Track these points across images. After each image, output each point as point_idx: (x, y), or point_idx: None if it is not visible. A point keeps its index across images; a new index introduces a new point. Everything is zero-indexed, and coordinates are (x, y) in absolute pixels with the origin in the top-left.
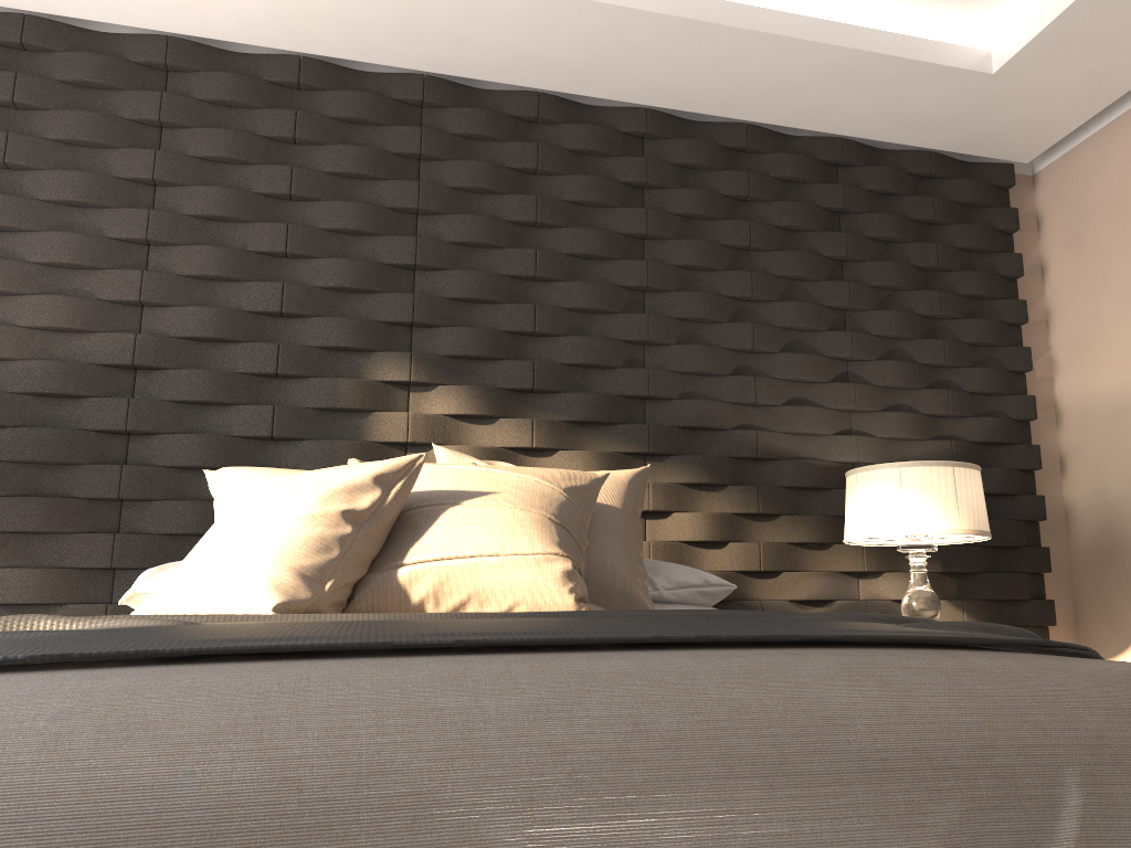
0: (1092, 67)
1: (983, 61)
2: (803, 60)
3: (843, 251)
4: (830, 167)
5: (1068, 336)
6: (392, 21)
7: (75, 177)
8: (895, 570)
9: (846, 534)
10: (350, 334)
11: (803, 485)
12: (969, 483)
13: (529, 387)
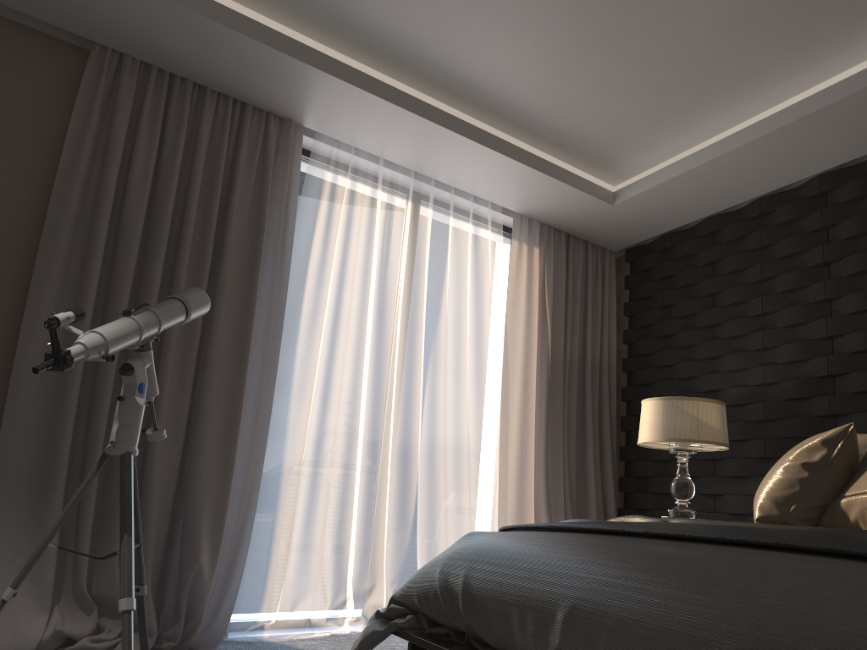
0: None
1: None
2: None
3: None
4: None
5: None
6: None
7: (789, 275)
8: None
9: None
10: None
11: None
12: None
13: None
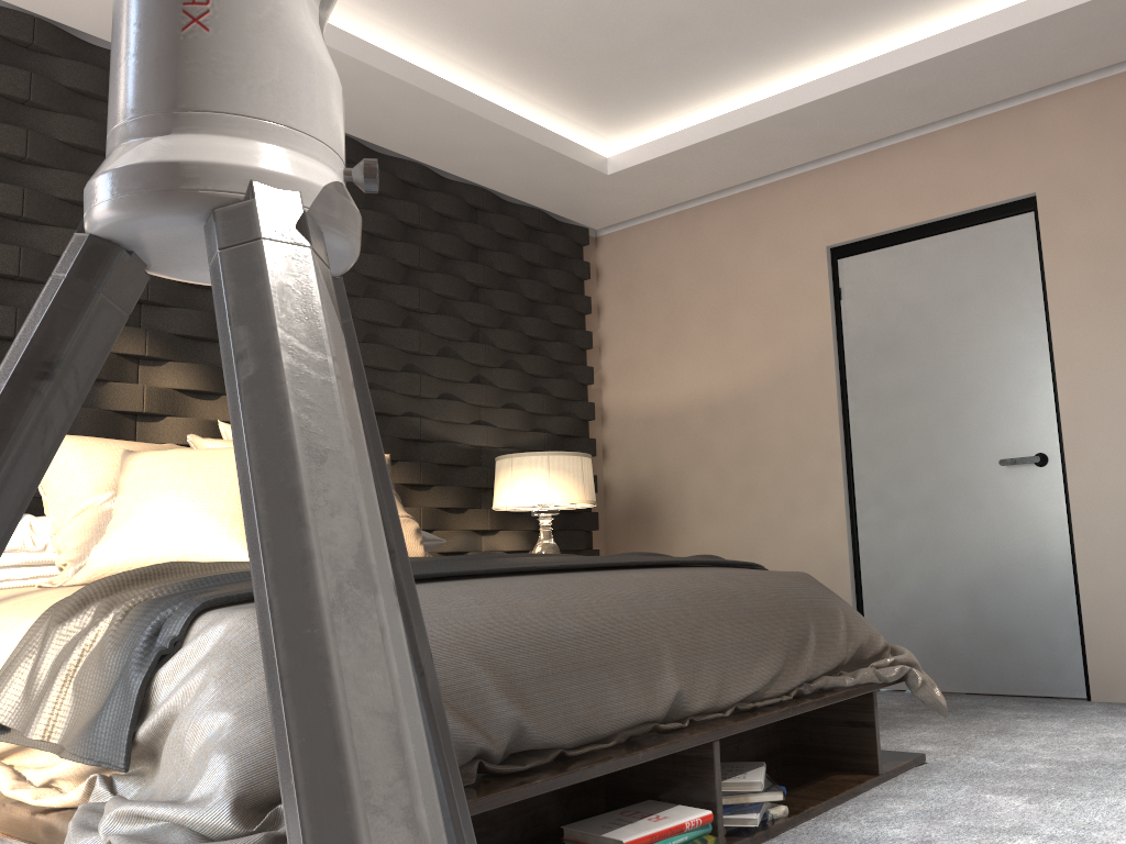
0: (667, 186)
1: (603, 164)
2: (490, 136)
3: (482, 279)
4: (472, 209)
5: (616, 361)
6: None
7: None
8: (506, 528)
9: (500, 502)
10: None
11: (451, 462)
12: (589, 468)
13: None
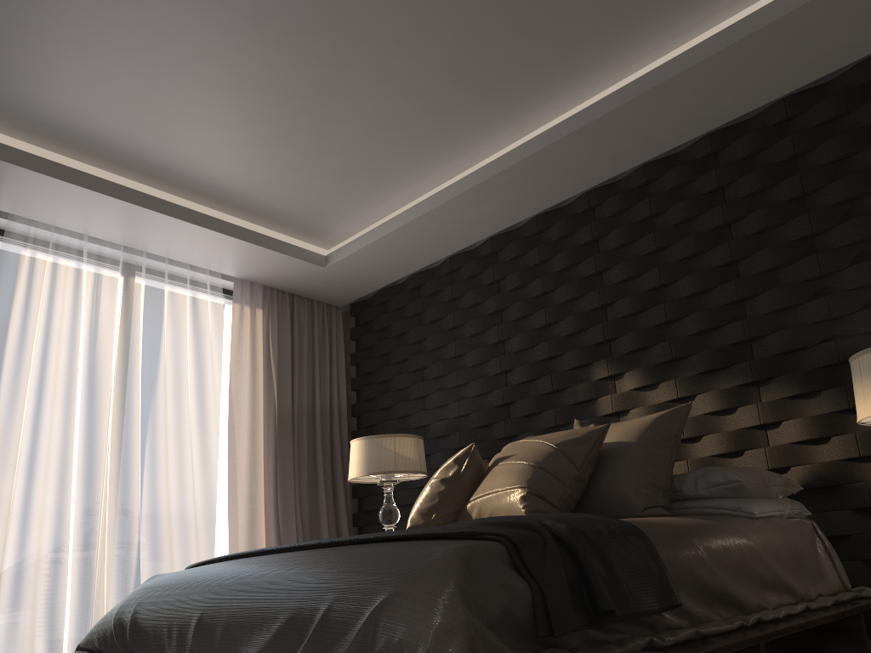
0: None
1: None
2: (745, 54)
3: None
4: (870, 85)
5: None
6: (541, 183)
7: (473, 322)
8: None
9: (868, 420)
10: (578, 357)
11: None
12: None
13: (670, 358)
